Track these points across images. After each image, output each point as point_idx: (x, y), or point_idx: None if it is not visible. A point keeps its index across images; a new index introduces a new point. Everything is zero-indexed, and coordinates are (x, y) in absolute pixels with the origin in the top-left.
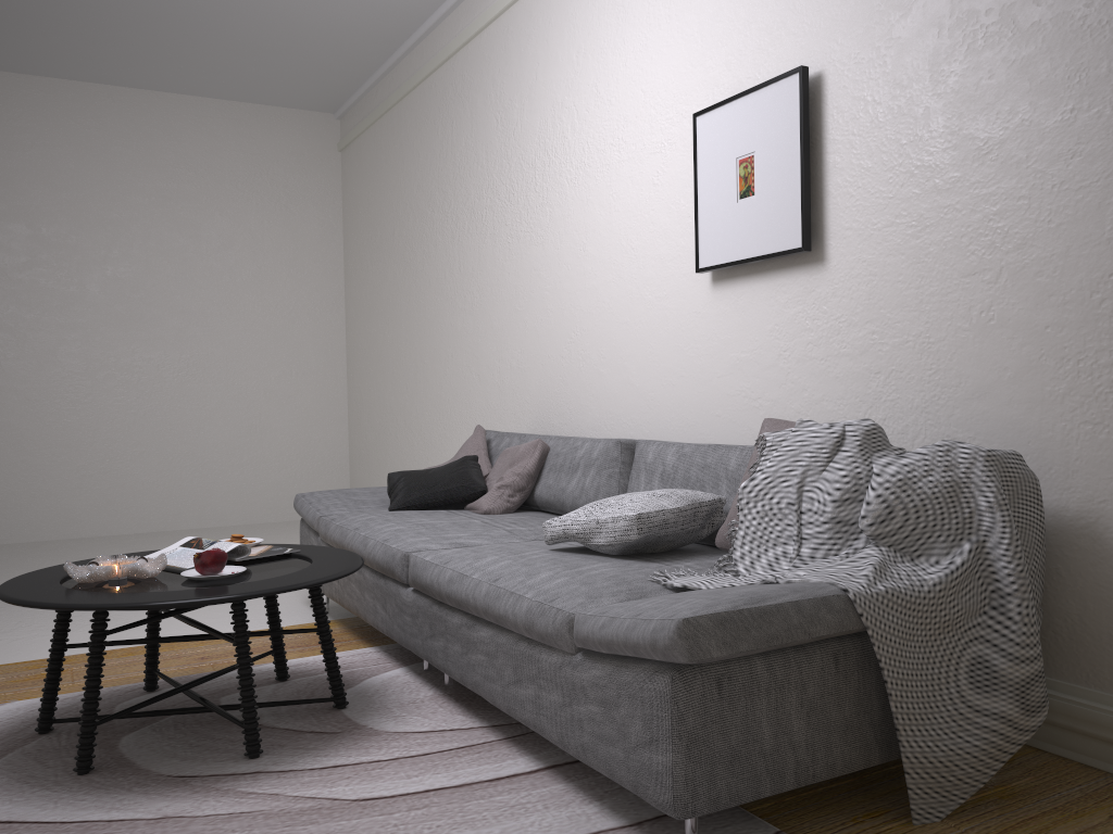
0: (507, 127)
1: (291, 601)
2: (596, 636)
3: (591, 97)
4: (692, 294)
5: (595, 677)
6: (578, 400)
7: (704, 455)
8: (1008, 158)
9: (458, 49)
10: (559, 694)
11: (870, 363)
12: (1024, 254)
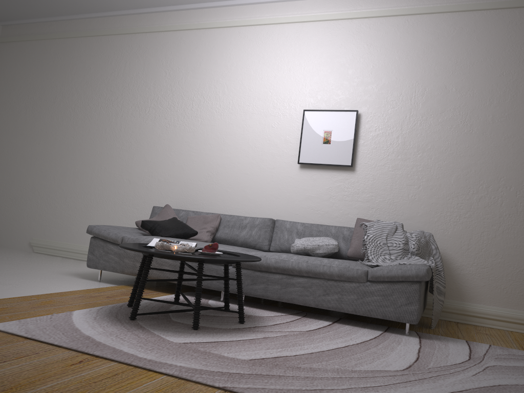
0: (173, 78)
1: (71, 278)
2: (385, 275)
3: (238, 84)
4: (288, 170)
5: (379, 288)
6: (210, 200)
7: (317, 227)
8: (425, 157)
9: (138, 32)
10: (355, 295)
11: (369, 205)
12: (427, 183)
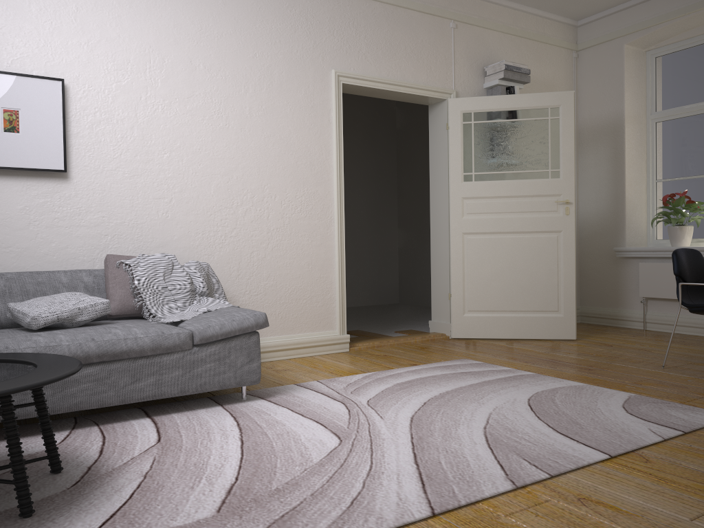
0: None
1: None
2: (219, 333)
3: None
4: None
5: (211, 351)
6: None
7: (33, 277)
8: (174, 158)
9: None
10: (180, 370)
11: (101, 230)
12: (181, 194)
